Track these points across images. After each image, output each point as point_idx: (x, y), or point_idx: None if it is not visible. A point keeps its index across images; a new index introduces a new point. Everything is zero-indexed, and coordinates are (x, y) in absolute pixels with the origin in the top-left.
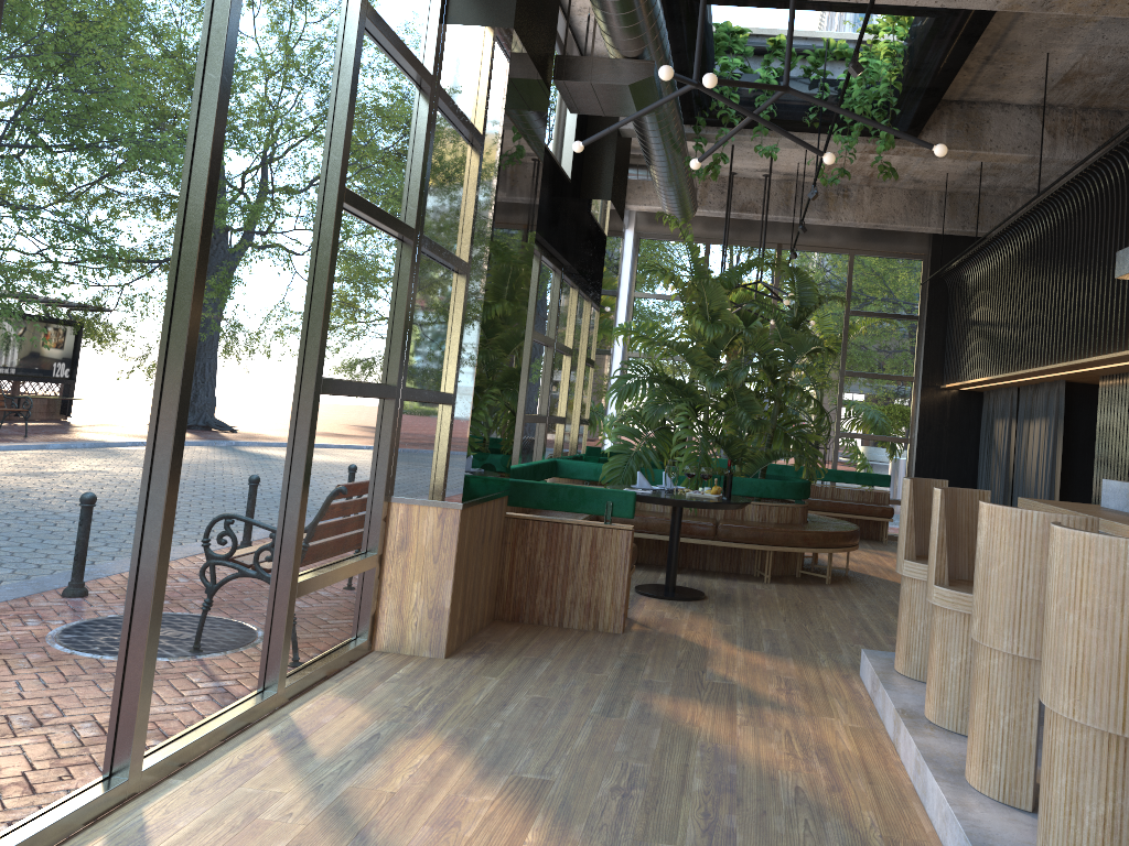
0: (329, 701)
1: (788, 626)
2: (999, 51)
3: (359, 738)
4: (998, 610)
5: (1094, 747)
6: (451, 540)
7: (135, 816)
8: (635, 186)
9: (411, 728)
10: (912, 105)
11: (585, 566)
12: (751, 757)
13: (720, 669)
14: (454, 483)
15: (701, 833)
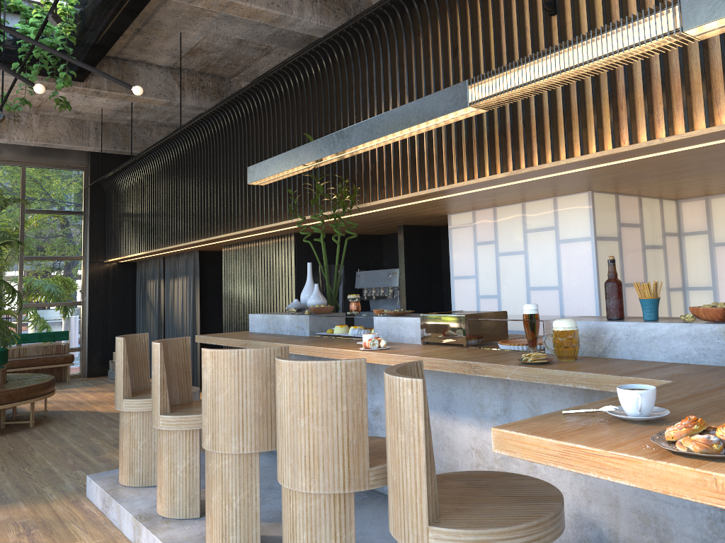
0: None
1: (9, 473)
2: (147, 26)
3: None
4: (226, 425)
5: (325, 506)
6: None
7: None
8: None
9: None
10: (82, 55)
11: None
12: None
13: None
14: None
15: None
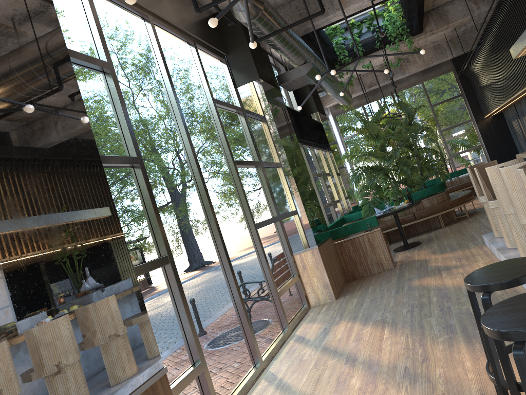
0: (305, 326)
1: (455, 239)
2: None
3: (320, 331)
4: (504, 200)
5: None
6: (319, 259)
7: (268, 372)
8: (324, 98)
9: (335, 322)
10: (413, 22)
11: (370, 249)
12: (450, 285)
13: (433, 264)
14: (311, 239)
15: (439, 311)
